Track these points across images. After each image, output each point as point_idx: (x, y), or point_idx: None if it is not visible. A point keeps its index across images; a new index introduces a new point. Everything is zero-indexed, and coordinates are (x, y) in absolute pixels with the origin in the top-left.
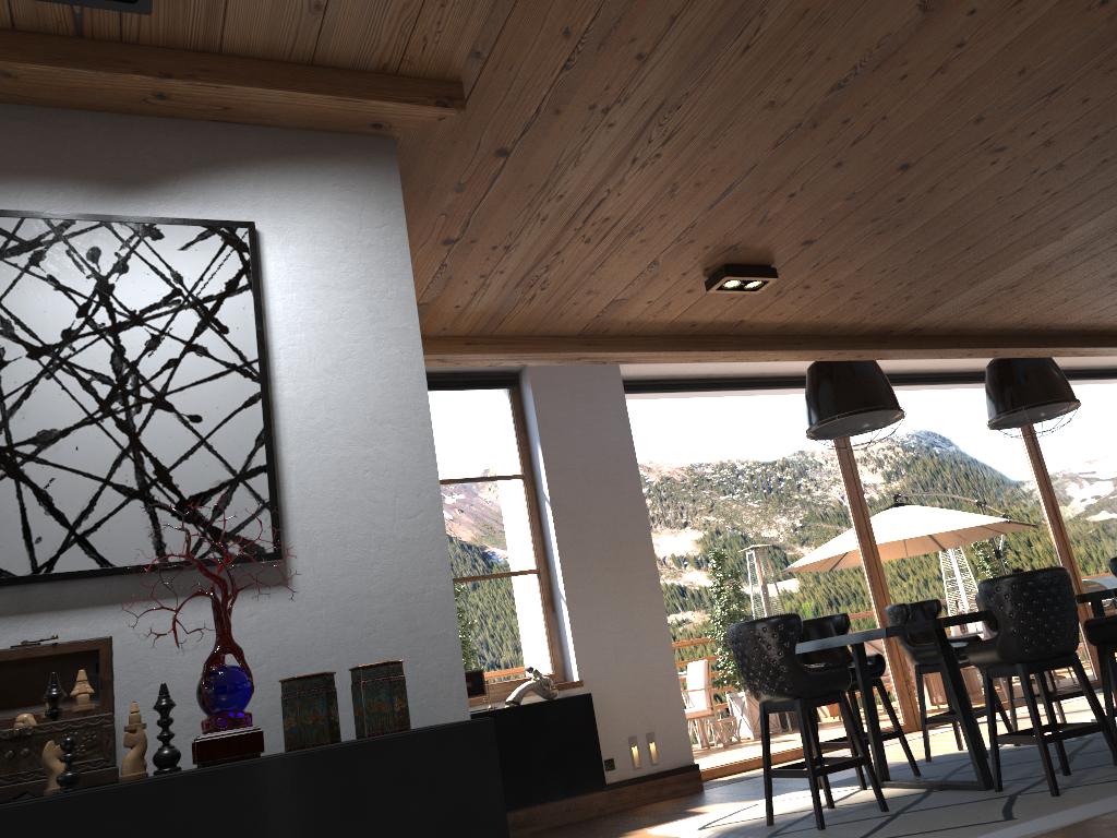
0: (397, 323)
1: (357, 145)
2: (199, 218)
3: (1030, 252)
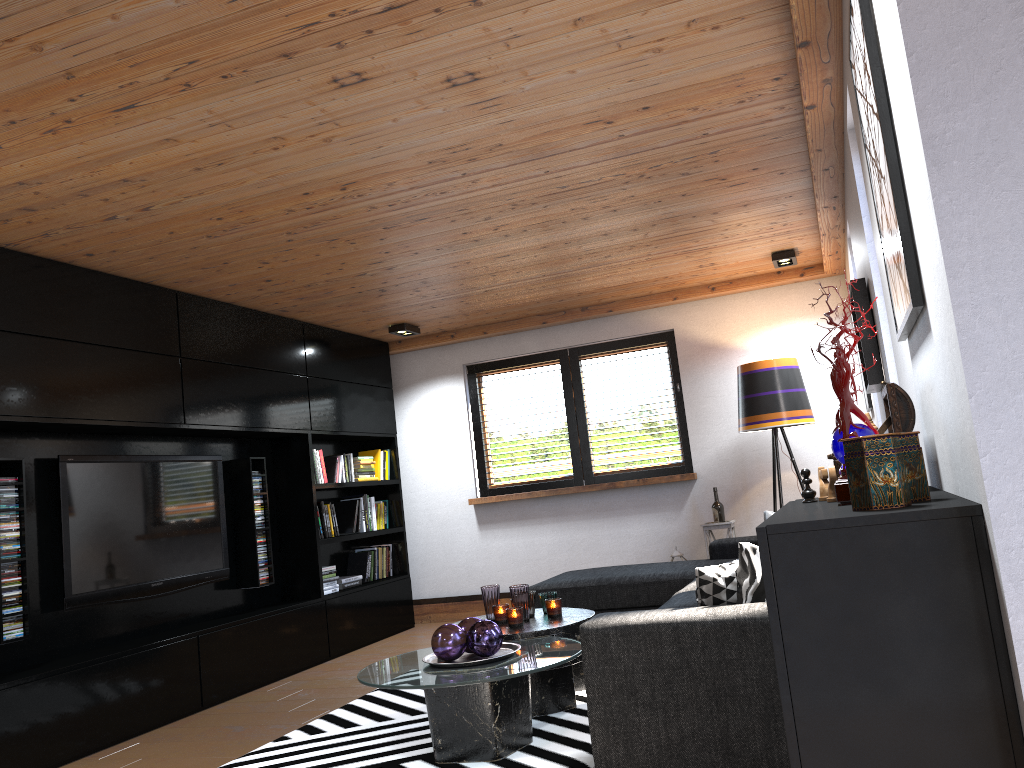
0: None
1: None
2: None
3: None
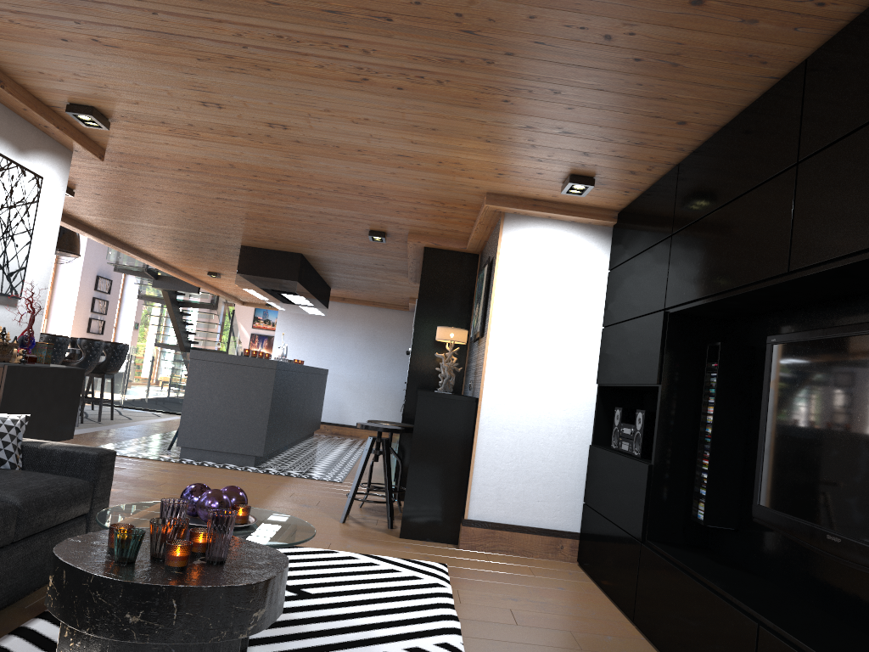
0: (56, 224)
1: (65, 152)
2: (30, 169)
3: (146, 223)
